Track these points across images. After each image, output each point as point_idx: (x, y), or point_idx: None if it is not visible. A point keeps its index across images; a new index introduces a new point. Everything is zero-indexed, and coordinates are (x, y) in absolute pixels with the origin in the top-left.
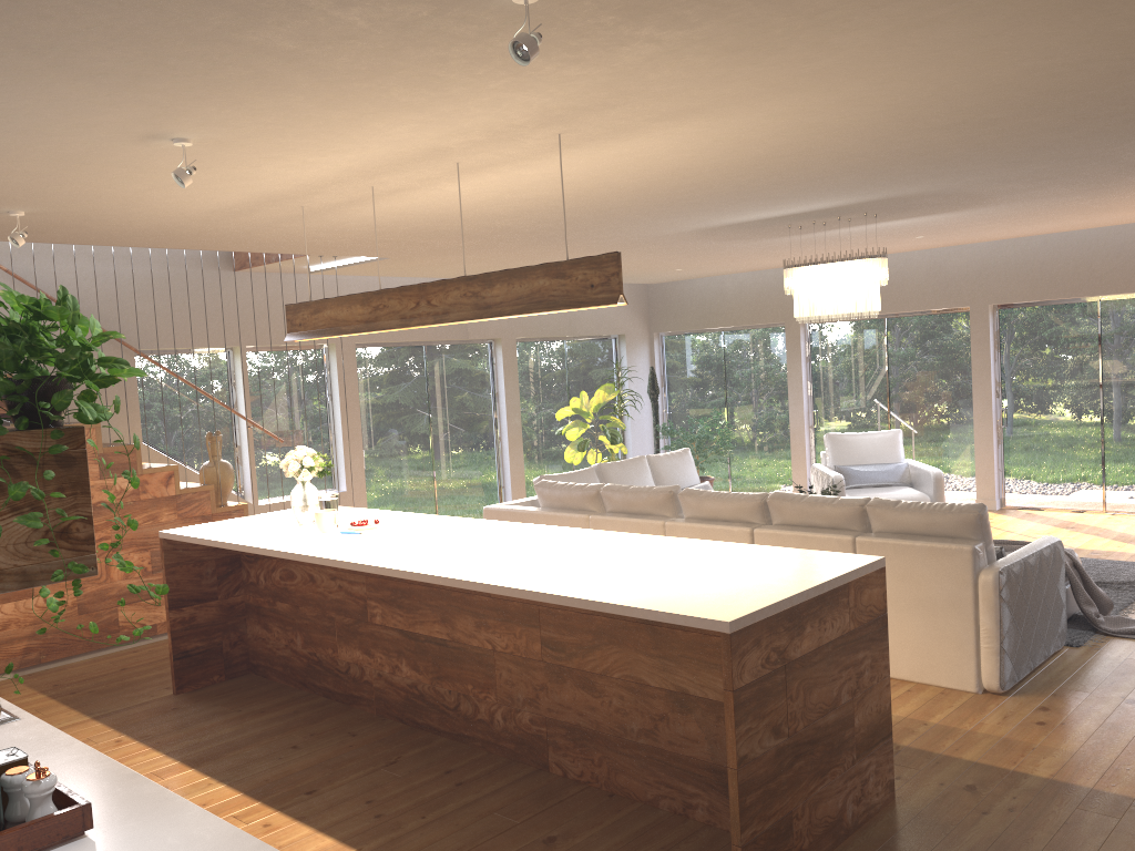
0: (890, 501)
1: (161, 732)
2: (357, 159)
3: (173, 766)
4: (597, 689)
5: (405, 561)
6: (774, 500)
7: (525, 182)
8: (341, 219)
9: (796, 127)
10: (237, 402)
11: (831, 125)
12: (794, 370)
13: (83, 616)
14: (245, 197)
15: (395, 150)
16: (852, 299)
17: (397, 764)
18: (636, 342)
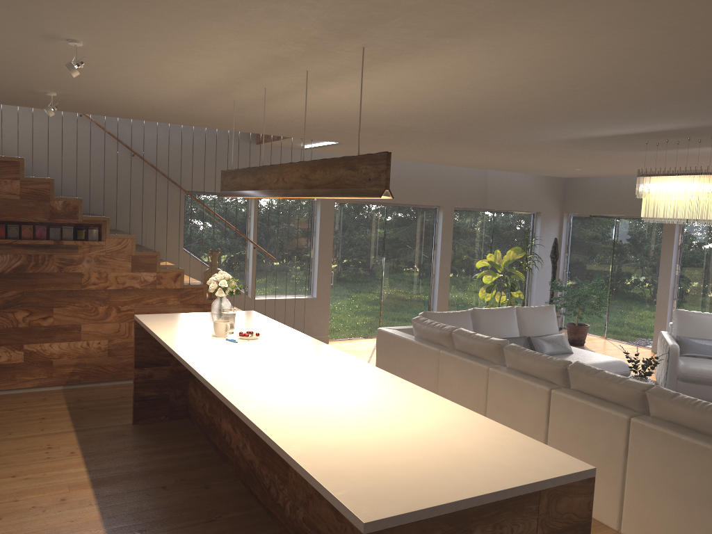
0: (669, 392)
1: (100, 452)
2: (224, 63)
3: (83, 482)
4: (339, 514)
5: (226, 376)
6: (573, 369)
7: (381, 90)
8: (275, 113)
9: (584, 49)
10: (250, 230)
11: (620, 48)
12: (666, 254)
13: (110, 357)
14: (185, 91)
15: (244, 56)
16: (691, 208)
17: (213, 522)
18: (549, 219)
